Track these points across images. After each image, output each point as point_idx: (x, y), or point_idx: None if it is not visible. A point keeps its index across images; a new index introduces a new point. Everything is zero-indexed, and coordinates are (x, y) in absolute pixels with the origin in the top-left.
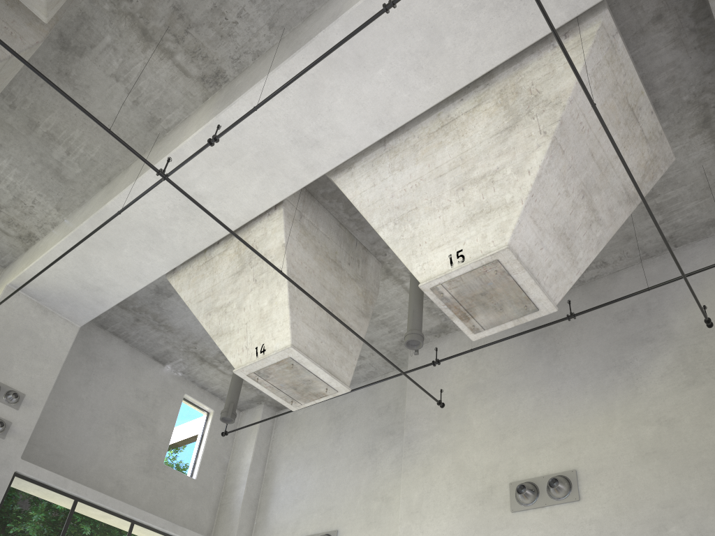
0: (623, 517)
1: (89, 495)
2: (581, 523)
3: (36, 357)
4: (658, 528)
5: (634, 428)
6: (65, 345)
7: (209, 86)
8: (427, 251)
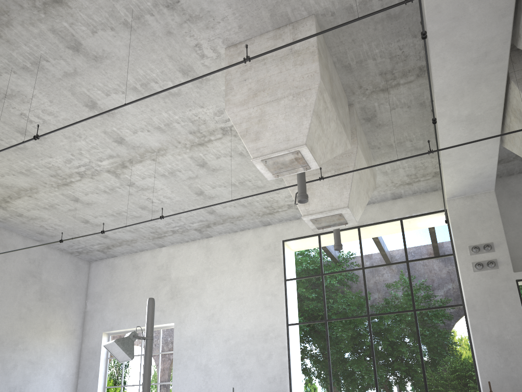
0: None
1: None
2: None
3: (484, 221)
4: None
5: None
6: (494, 205)
7: (423, 74)
8: None
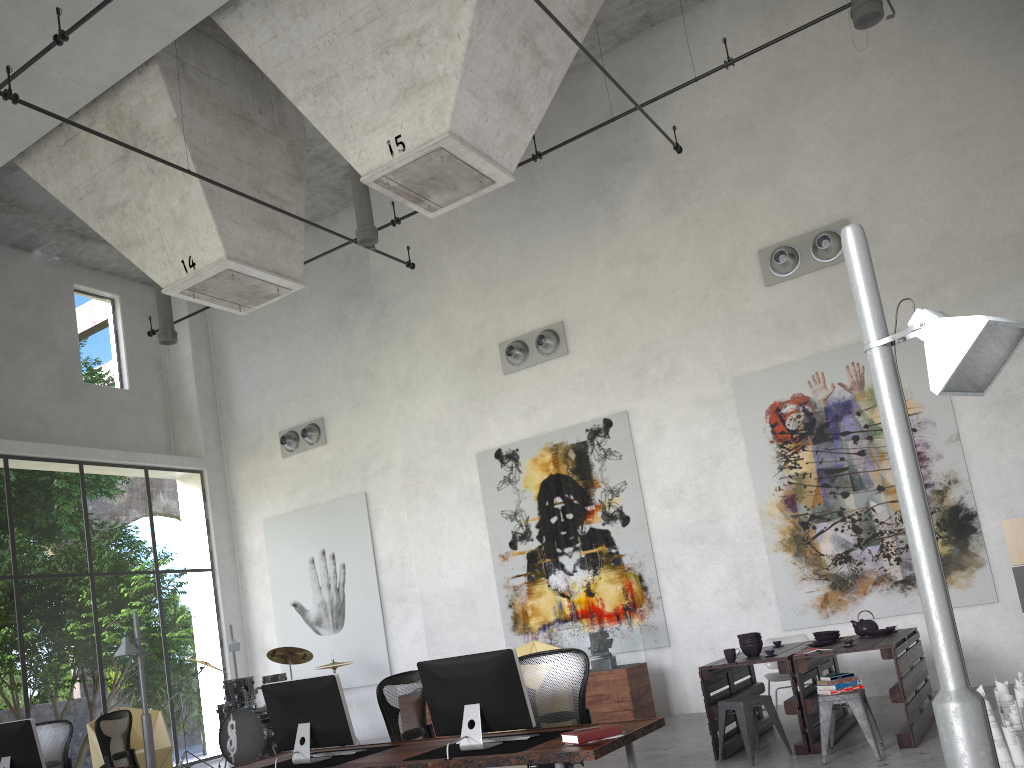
0: (608, 366)
1: (19, 448)
2: (572, 377)
3: None
4: (639, 372)
5: (615, 269)
6: None
7: None
8: (361, 135)
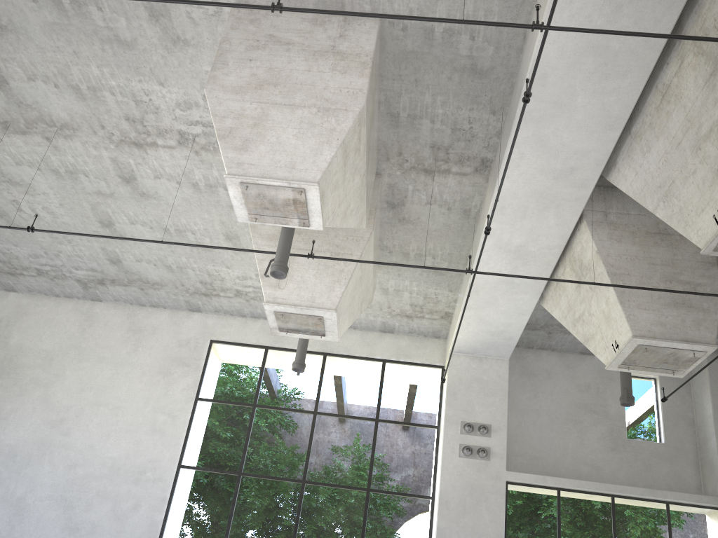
0: None
1: (566, 483)
2: None
3: (487, 395)
4: None
5: None
6: (504, 377)
7: (484, 171)
8: (695, 218)
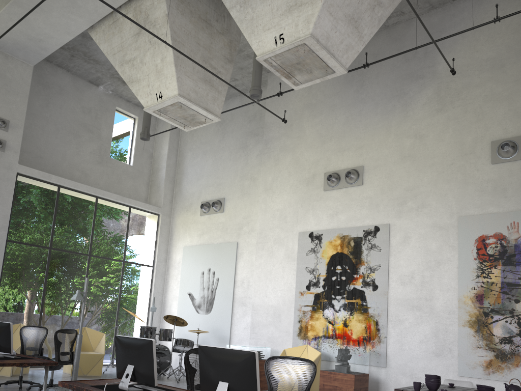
0: (384, 196)
1: (66, 183)
2: (361, 199)
3: (9, 93)
4: (402, 203)
5: (400, 140)
6: (27, 82)
7: None
8: (261, 32)
